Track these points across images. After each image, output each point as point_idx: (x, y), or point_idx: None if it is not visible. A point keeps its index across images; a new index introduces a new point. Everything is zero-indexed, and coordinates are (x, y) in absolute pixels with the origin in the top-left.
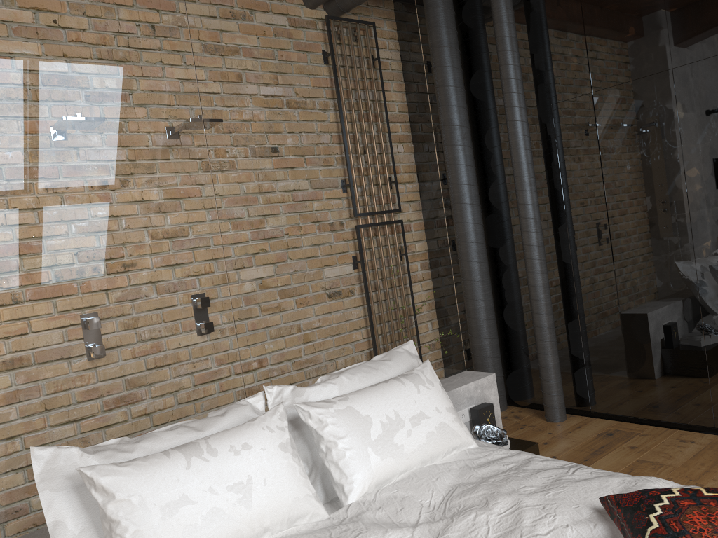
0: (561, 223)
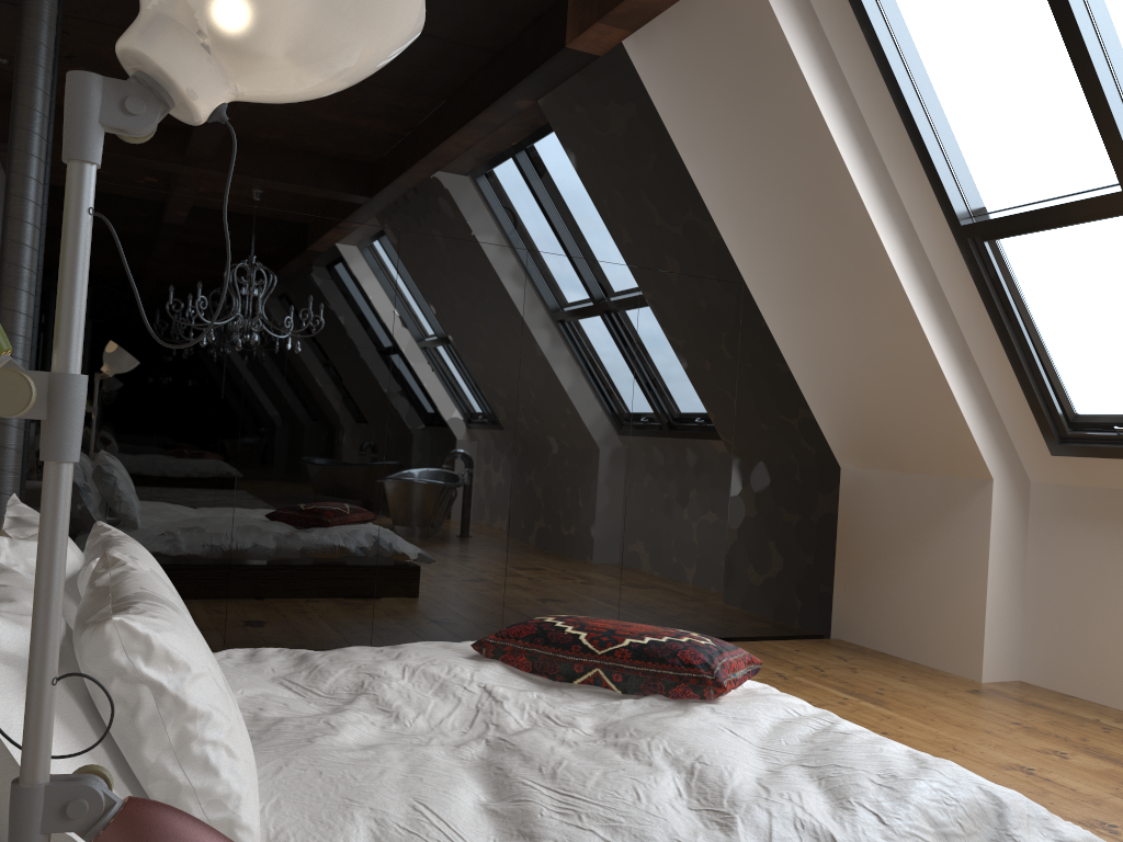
0: (46, 358)
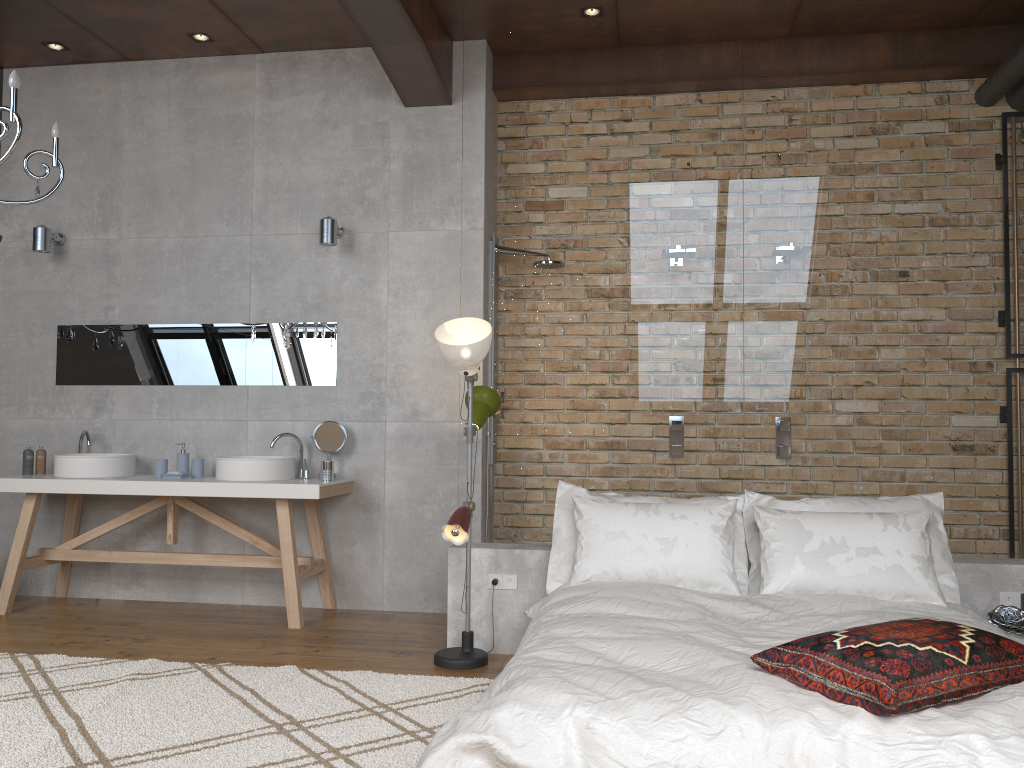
0: None
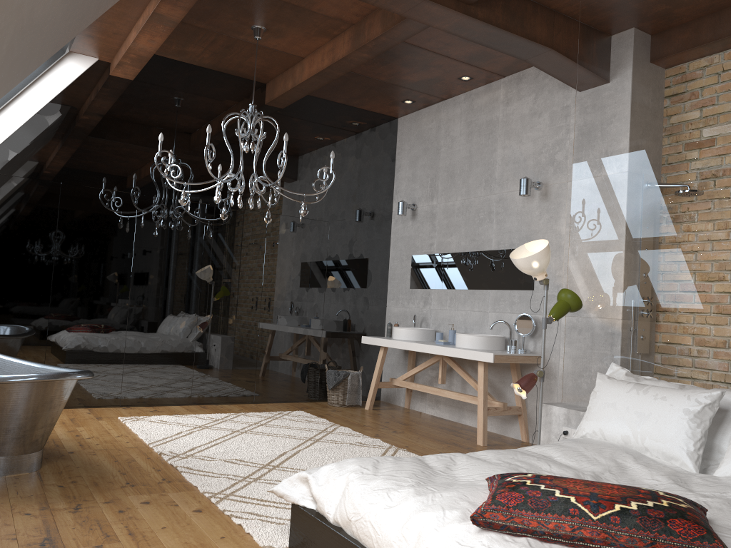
0: None
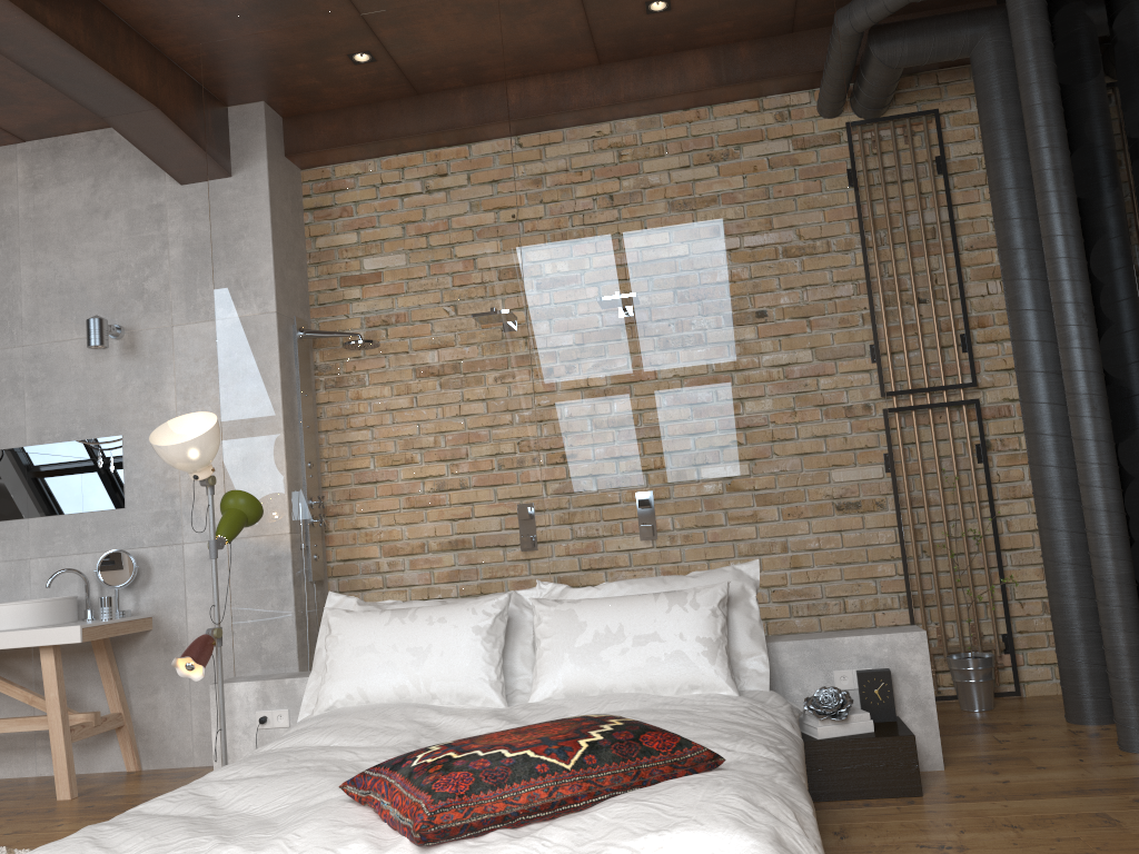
0: None
